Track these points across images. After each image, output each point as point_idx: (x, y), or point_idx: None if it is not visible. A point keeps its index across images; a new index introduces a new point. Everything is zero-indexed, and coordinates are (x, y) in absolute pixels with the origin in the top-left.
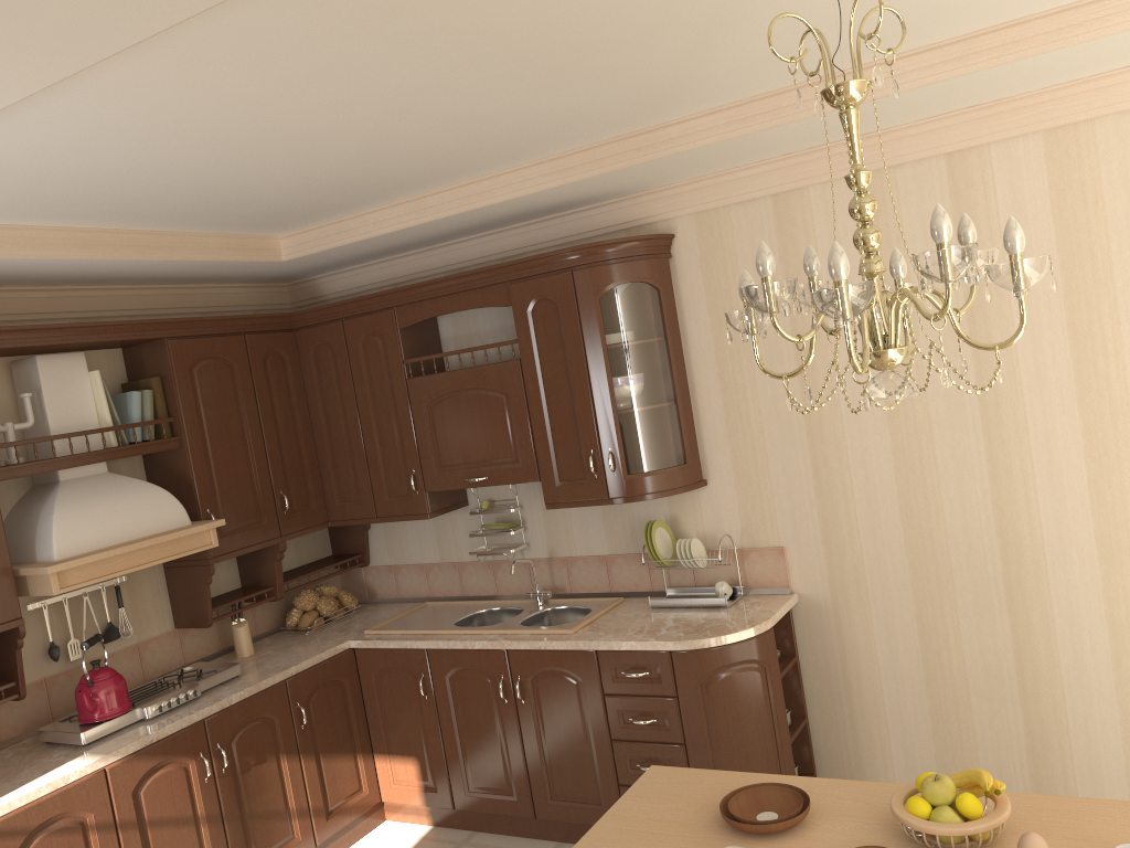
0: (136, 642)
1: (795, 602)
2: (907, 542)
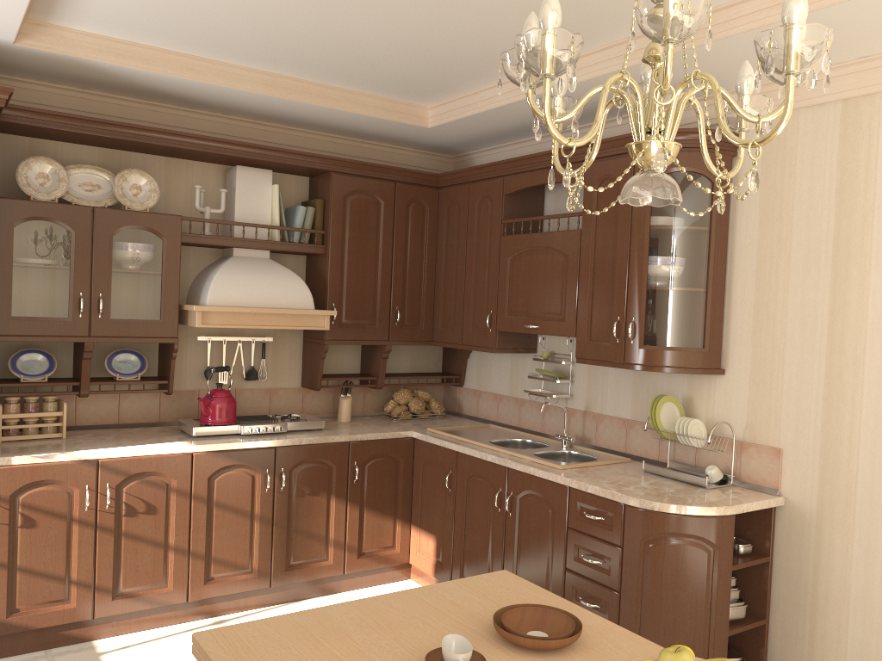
0: (270, 387)
1: (777, 504)
2: None
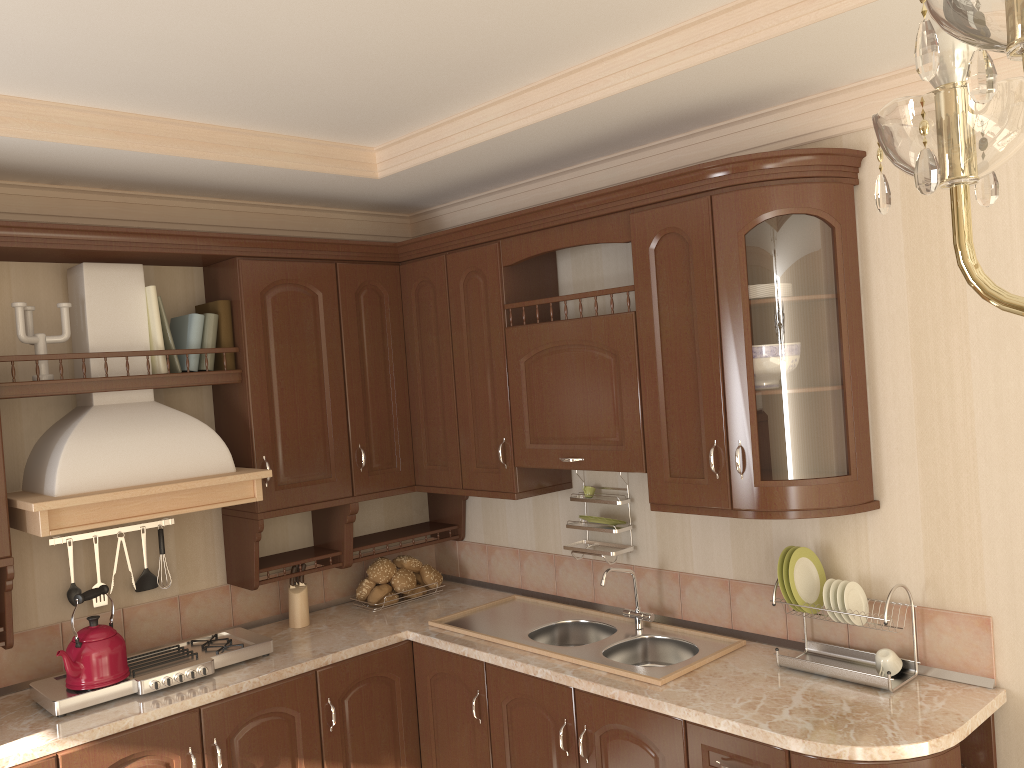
0: (178, 593)
1: (1000, 703)
2: None
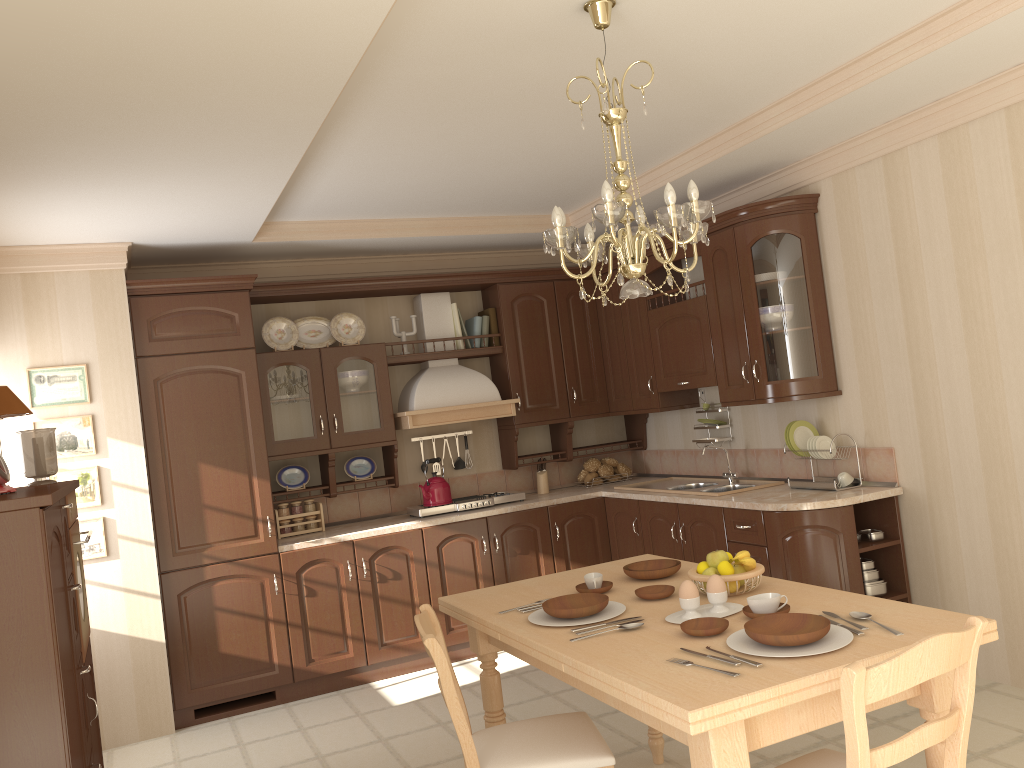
0: (476, 472)
1: (895, 493)
2: (981, 448)
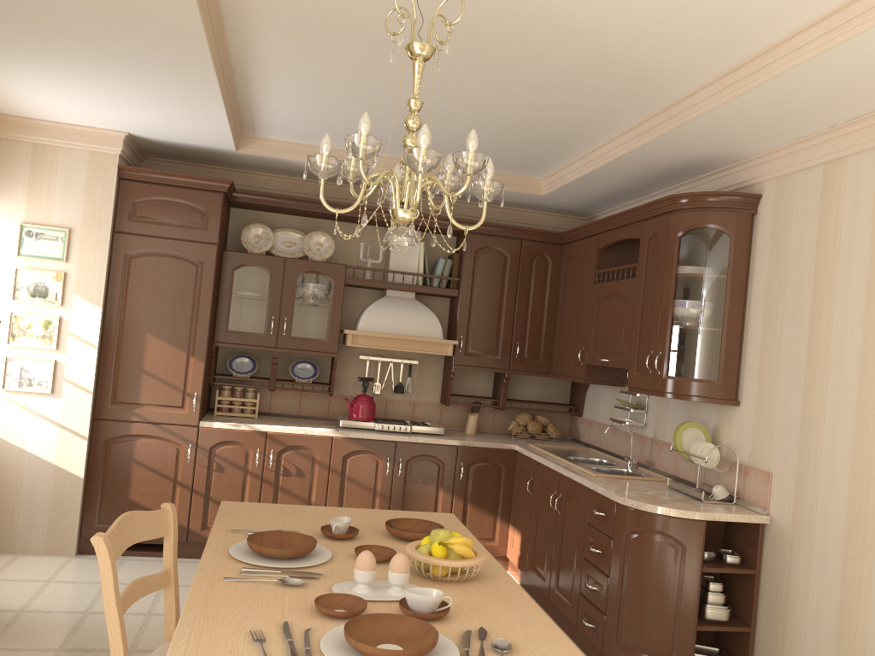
0: (414, 400)
1: (760, 521)
2: (849, 497)
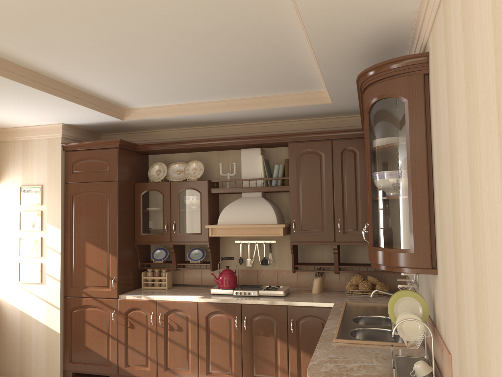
0: (277, 269)
1: None
2: None
